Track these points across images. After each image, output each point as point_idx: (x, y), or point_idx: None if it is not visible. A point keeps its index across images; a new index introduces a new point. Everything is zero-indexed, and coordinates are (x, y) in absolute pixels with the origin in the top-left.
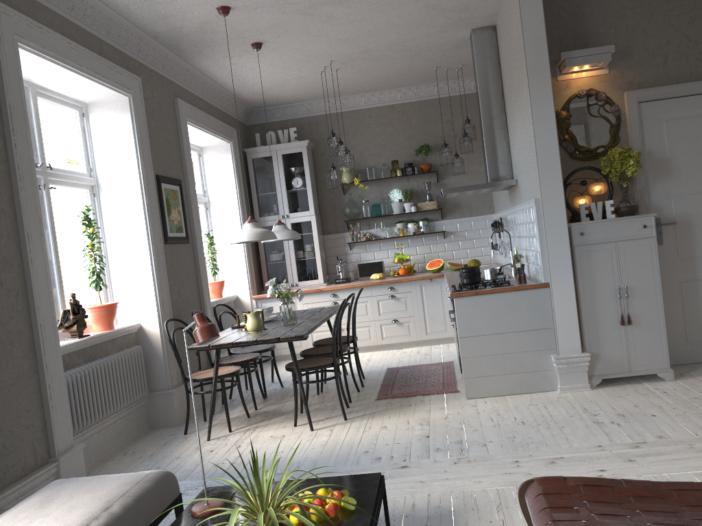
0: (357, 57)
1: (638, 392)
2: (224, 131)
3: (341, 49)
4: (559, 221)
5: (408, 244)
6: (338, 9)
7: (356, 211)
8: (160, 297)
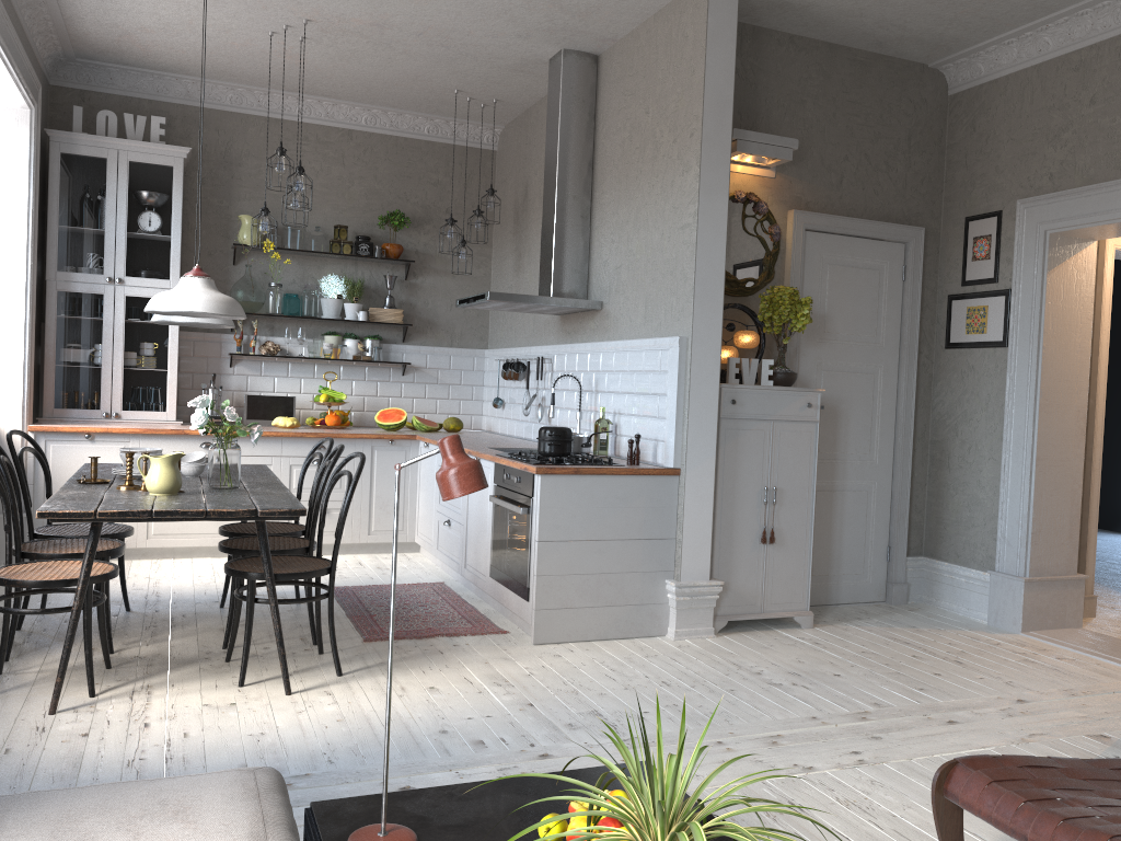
0: (356, 30)
1: (781, 642)
2: (30, 81)
3: (343, 6)
4: (709, 377)
5: (340, 374)
6: None
7: (257, 300)
8: None
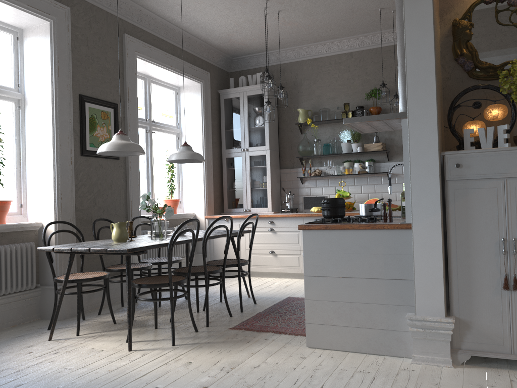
0: None
1: (512, 385)
2: (192, 71)
3: None
4: (428, 148)
5: (354, 182)
6: None
7: (307, 149)
8: (59, 201)
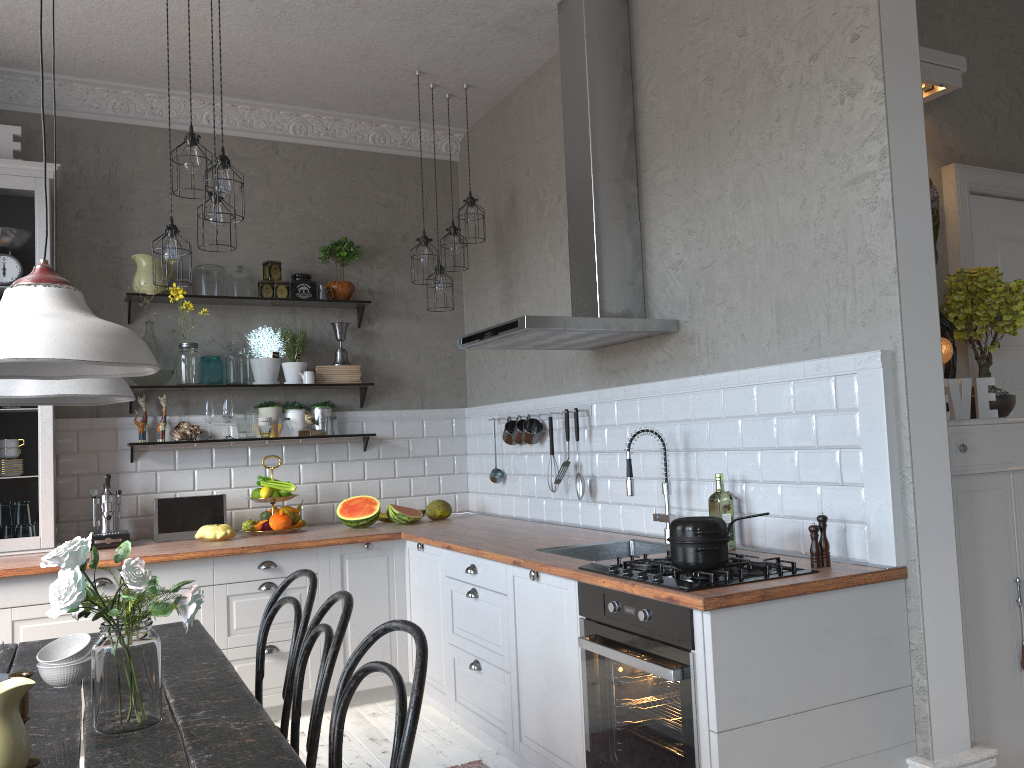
0: None
1: None
2: None
3: None
4: (933, 412)
5: (282, 457)
6: None
7: (165, 367)
8: None
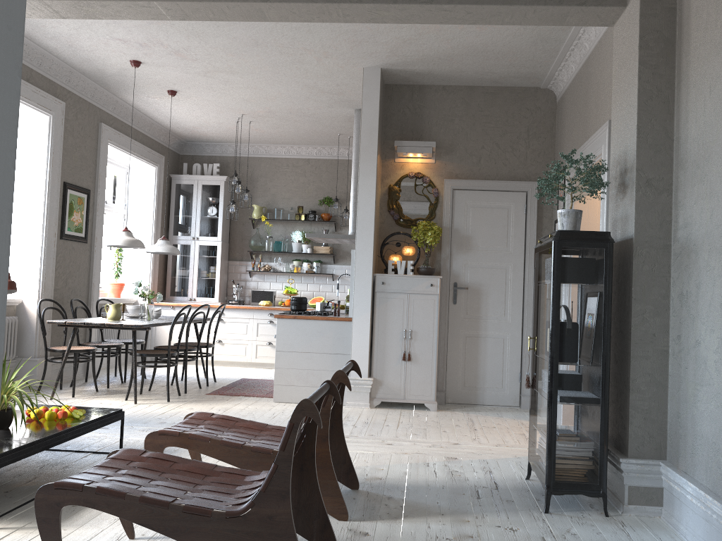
0: (265, 115)
1: (401, 413)
2: (150, 156)
3: (247, 106)
4: (366, 270)
5: (301, 280)
6: (232, 77)
7: (259, 244)
8: (43, 280)
